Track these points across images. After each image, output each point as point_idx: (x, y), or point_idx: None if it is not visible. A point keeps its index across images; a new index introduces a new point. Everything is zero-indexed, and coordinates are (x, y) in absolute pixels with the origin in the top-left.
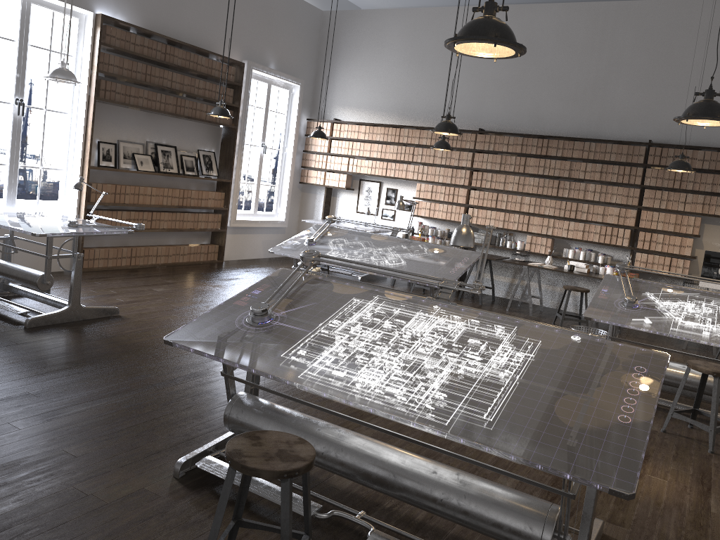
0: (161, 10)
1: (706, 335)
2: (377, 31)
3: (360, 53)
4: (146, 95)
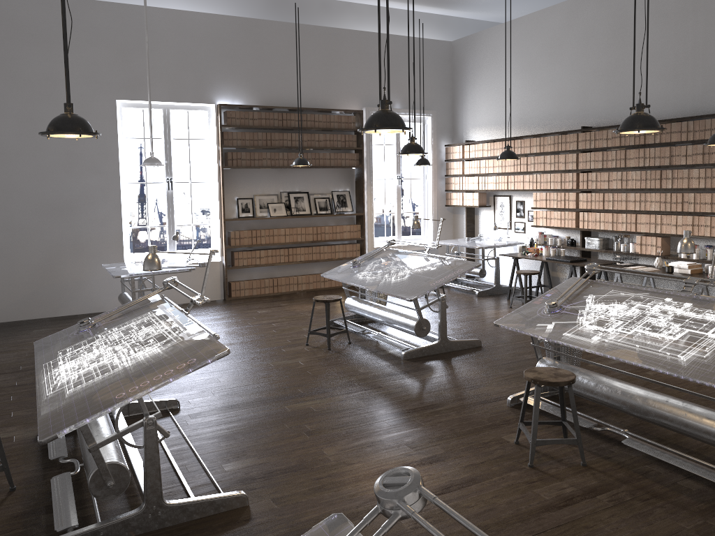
0: (273, 87)
1: (592, 340)
2: (492, 48)
3: (482, 73)
4: (269, 156)
